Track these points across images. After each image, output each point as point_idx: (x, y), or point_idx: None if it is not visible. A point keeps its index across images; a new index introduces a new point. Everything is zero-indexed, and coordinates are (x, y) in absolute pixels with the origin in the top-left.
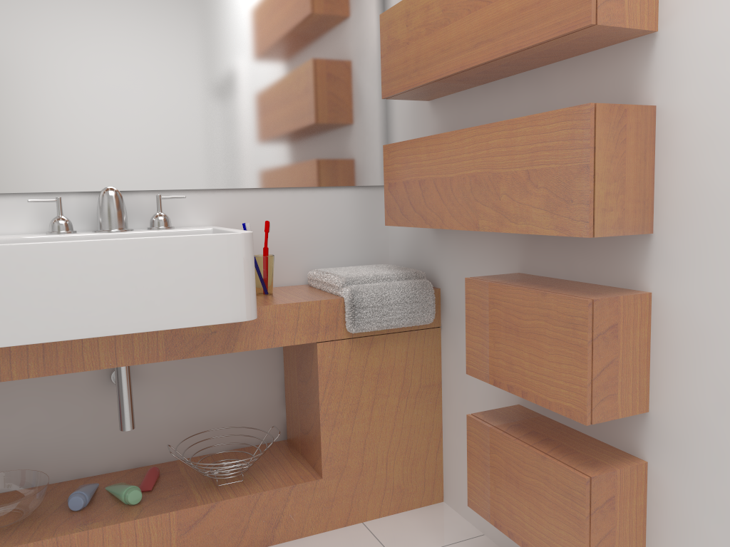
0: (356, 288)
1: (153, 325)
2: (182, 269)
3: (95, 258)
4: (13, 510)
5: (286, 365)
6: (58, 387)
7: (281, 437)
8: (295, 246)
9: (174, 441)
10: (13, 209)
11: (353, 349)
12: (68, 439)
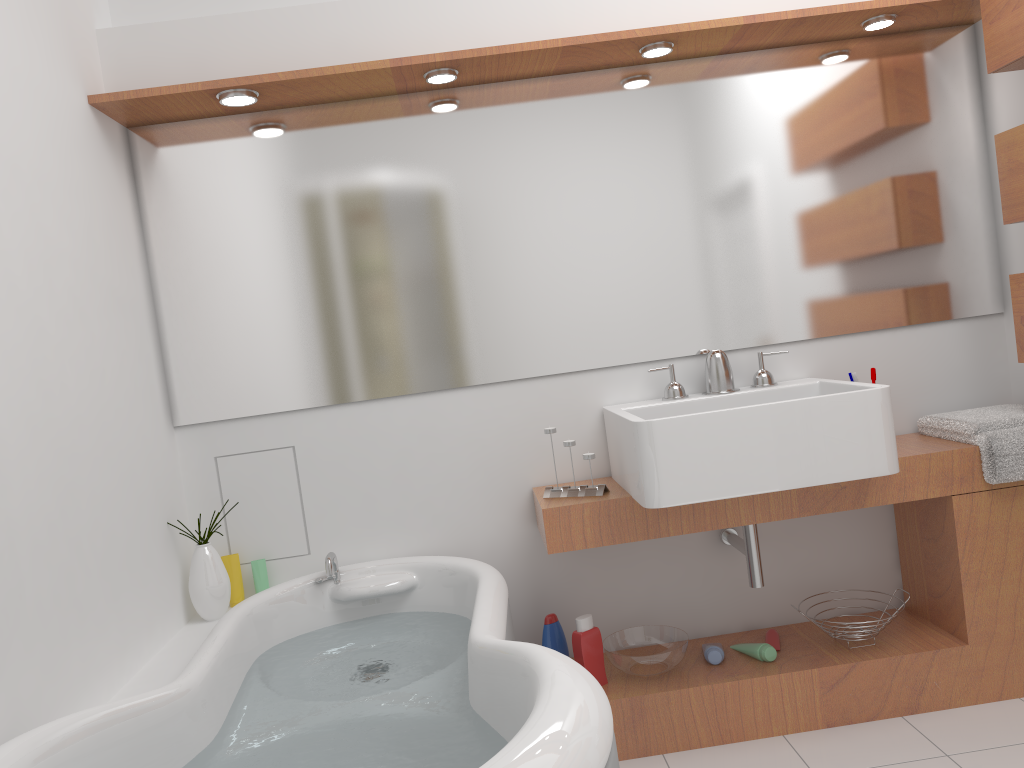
0: (992, 434)
1: (805, 482)
2: (828, 427)
3: (753, 422)
4: (669, 657)
5: (899, 523)
6: (674, 547)
7: (897, 604)
8: (898, 391)
9: (784, 605)
10: (627, 378)
11: (993, 502)
12: (684, 598)
